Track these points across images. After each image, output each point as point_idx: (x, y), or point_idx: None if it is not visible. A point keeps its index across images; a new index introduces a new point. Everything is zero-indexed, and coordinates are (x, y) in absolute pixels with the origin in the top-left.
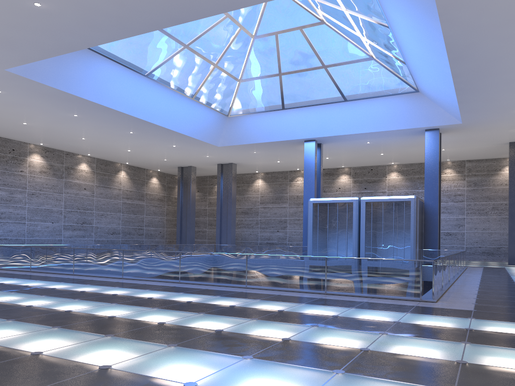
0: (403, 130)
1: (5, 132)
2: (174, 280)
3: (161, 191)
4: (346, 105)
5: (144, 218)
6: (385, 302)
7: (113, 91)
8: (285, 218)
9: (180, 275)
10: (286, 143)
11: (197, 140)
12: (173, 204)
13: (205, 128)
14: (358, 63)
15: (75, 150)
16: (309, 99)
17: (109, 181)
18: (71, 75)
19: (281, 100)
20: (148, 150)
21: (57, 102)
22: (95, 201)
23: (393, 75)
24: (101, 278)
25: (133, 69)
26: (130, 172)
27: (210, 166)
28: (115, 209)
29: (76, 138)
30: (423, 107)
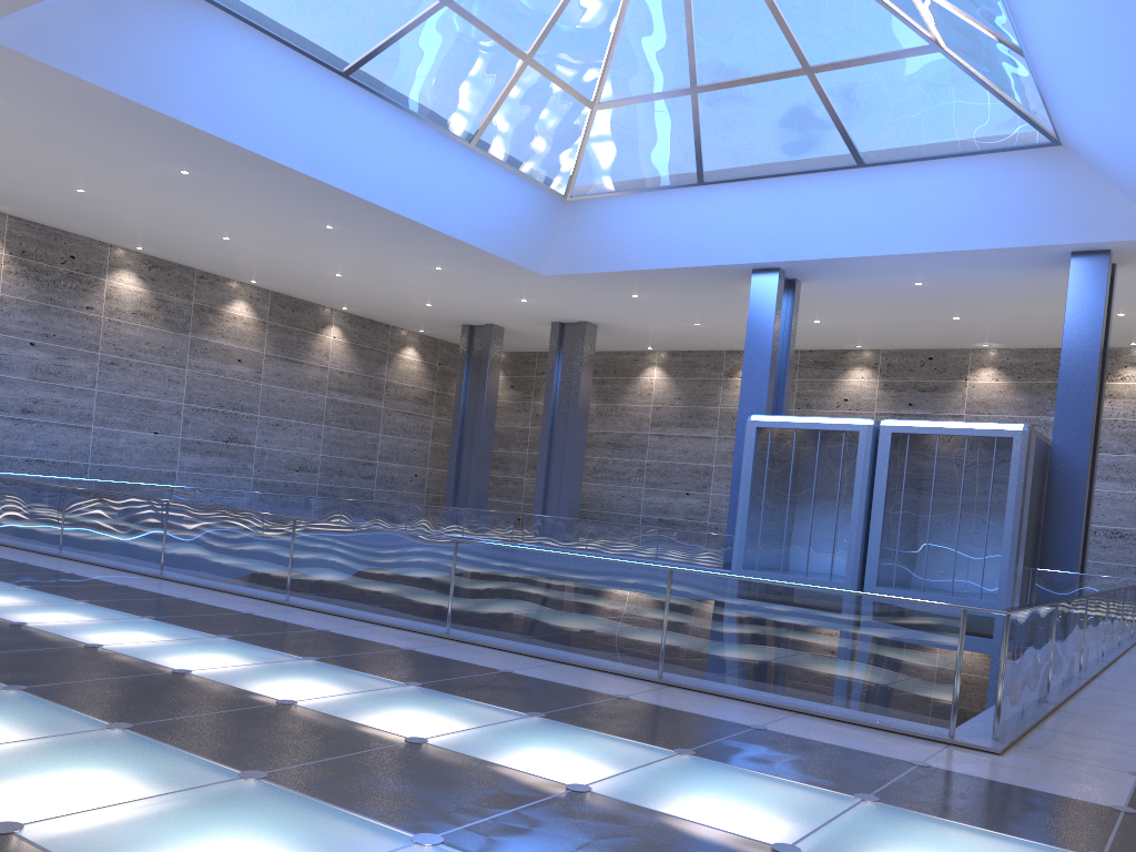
0: (1010, 252)
1: (50, 214)
2: (275, 594)
3: (425, 380)
4: (861, 177)
5: (379, 441)
6: (823, 738)
7: (262, 109)
8: (709, 464)
9: (291, 582)
10: (708, 274)
11: (490, 255)
12: (452, 414)
13: (507, 225)
14: (899, 60)
15: (219, 268)
16: (765, 160)
17: (299, 347)
18: (146, 57)
19: (695, 159)
20: (382, 277)
21: (128, 132)
22: (262, 392)
23: (992, 95)
24: (108, 571)
25: (308, 54)
26: (351, 331)
27: (537, 326)
28: (310, 414)
29: (210, 236)
30: (1070, 188)
